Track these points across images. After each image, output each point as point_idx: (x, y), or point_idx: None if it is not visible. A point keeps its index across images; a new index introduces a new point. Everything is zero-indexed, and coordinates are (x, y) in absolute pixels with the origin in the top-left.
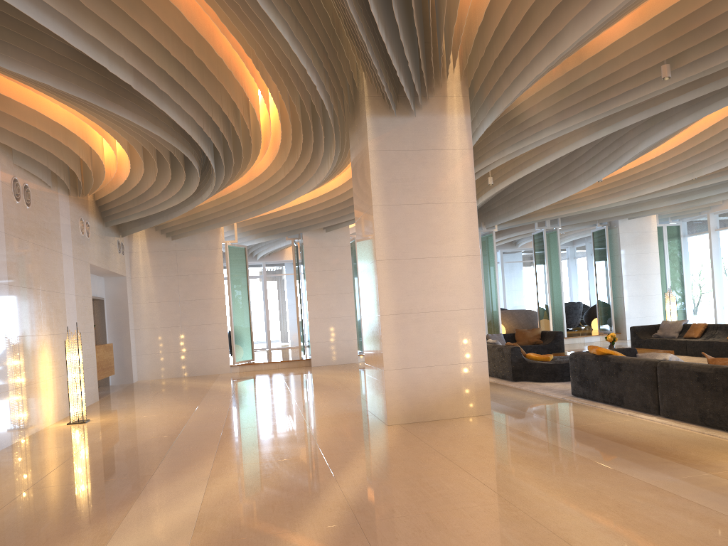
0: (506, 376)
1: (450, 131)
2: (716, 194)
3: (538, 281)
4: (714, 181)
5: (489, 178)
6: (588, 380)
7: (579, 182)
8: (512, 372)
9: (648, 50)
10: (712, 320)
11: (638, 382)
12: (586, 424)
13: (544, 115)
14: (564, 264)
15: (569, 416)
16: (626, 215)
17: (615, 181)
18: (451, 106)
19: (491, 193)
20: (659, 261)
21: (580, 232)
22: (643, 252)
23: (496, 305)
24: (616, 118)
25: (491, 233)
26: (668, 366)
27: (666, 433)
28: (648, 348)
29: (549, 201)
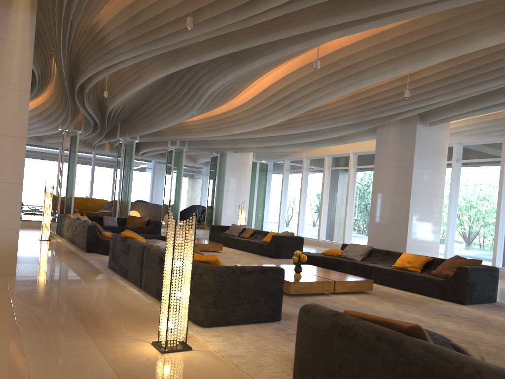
0: (83, 247)
1: (13, 25)
2: (284, 145)
3: (166, 184)
4: (276, 134)
5: (105, 92)
6: (115, 256)
7: (181, 113)
8: (87, 245)
9: (177, 2)
10: (277, 229)
11: (135, 261)
12: (77, 290)
13: (120, 41)
14: (199, 178)
15: (76, 283)
16: (232, 149)
17: (215, 120)
18: (17, 4)
19: (113, 105)
20: (250, 185)
21: (208, 156)
22: (240, 177)
23: (129, 196)
24: (179, 60)
25: (133, 142)
26: (149, 250)
27: (124, 303)
28: (217, 241)
29: (167, 124)
